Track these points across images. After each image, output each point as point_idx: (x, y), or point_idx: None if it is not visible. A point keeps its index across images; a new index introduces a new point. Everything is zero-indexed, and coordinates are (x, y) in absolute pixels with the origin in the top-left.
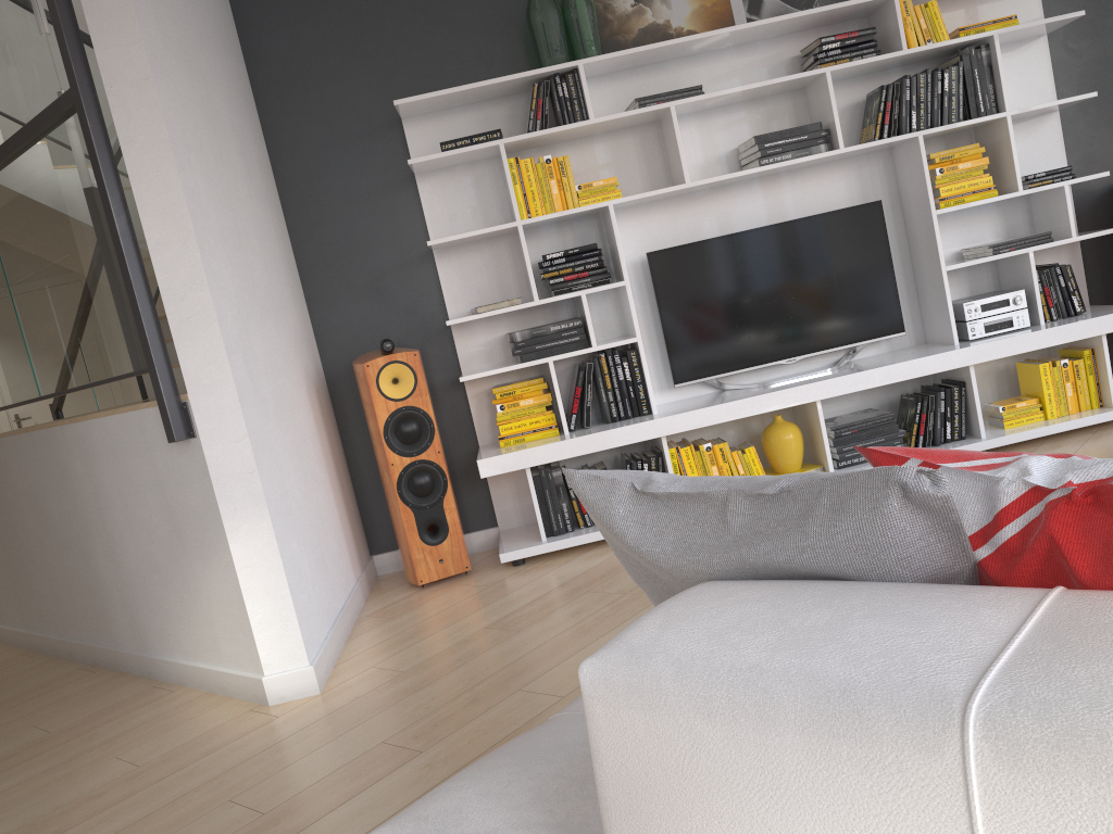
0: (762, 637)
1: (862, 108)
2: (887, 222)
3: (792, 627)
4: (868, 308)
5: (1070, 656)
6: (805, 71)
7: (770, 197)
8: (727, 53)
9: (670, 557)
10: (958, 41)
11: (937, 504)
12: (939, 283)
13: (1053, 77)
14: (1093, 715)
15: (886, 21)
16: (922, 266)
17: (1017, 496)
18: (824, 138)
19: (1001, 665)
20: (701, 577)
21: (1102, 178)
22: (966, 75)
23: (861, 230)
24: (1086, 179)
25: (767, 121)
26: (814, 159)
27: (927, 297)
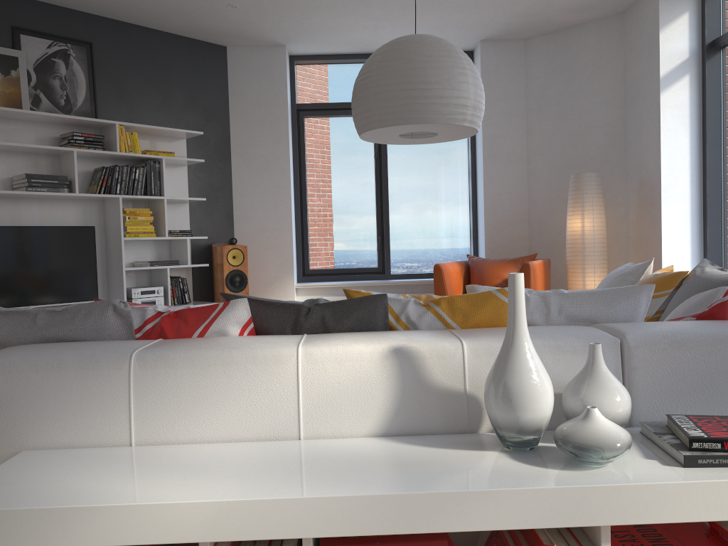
0: (58, 348)
1: (91, 175)
2: (96, 239)
3: (70, 346)
4: (80, 284)
5: (163, 345)
6: (62, 146)
7: (28, 210)
8: (15, 122)
9: (5, 337)
10: (145, 156)
11: (125, 314)
12: (121, 276)
13: (188, 186)
14: (167, 352)
15: (110, 134)
16: (112, 266)
17: (152, 315)
18: (68, 185)
19: (143, 347)
20: (20, 345)
21: (205, 240)
22: (148, 173)
23: (81, 240)
24: (197, 238)
25: (34, 167)
26: (60, 195)
27: (113, 283)
